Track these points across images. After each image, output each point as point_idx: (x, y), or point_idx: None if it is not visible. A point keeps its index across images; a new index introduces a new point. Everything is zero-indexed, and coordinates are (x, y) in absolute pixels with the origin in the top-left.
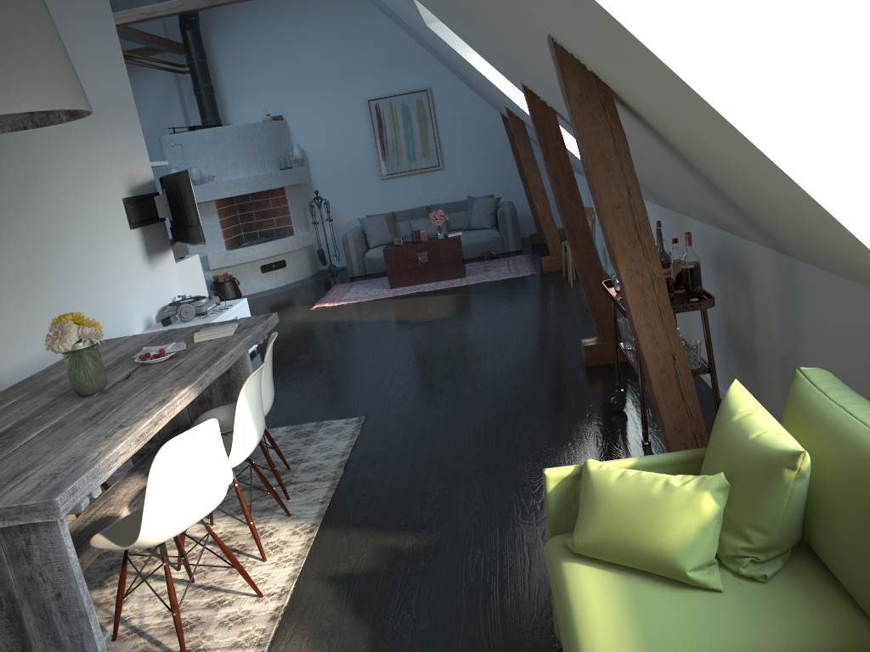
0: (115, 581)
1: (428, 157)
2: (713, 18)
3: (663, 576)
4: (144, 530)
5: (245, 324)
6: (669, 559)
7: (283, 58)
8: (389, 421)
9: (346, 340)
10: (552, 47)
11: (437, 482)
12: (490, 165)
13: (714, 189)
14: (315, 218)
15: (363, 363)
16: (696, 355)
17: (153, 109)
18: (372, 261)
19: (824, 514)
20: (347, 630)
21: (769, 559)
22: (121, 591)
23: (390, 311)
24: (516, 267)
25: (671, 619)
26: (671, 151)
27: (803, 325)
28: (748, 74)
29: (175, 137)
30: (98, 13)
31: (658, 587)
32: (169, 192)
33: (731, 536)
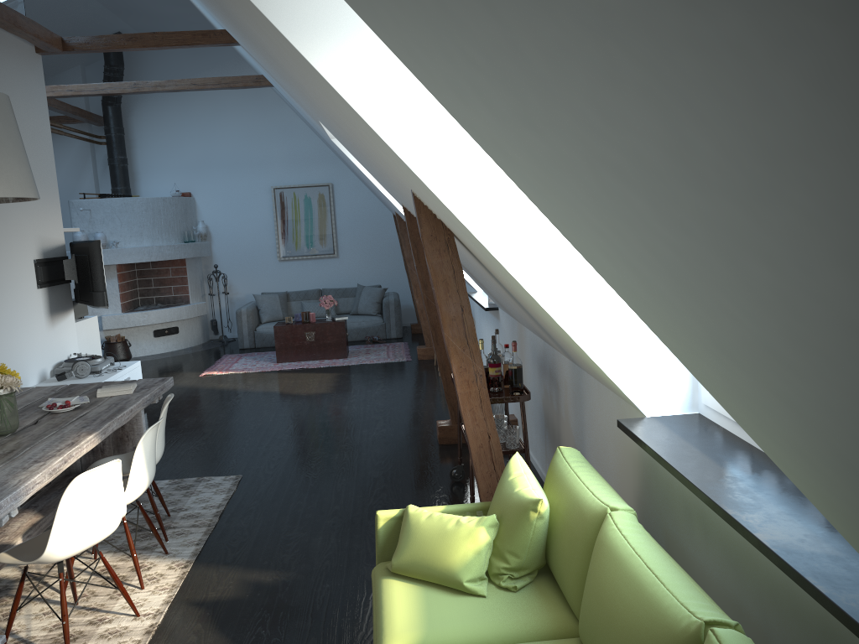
0: (3, 603)
1: (325, 245)
2: (504, 209)
3: (449, 586)
4: (50, 547)
5: (143, 385)
6: (453, 573)
7: (198, 141)
8: (263, 480)
9: (231, 406)
10: (413, 199)
11: (299, 532)
12: (381, 258)
13: (526, 312)
14: (212, 290)
15: (244, 429)
16: (515, 437)
17: (65, 172)
18: (263, 335)
19: (555, 544)
20: (211, 641)
21: (521, 577)
22: (16, 604)
23: (275, 383)
24: (395, 353)
25: (448, 613)
26: (497, 281)
27: (585, 419)
28: (526, 247)
29: (85, 202)
30: (34, 93)
31: (445, 594)
32: (78, 257)
33: (497, 560)
